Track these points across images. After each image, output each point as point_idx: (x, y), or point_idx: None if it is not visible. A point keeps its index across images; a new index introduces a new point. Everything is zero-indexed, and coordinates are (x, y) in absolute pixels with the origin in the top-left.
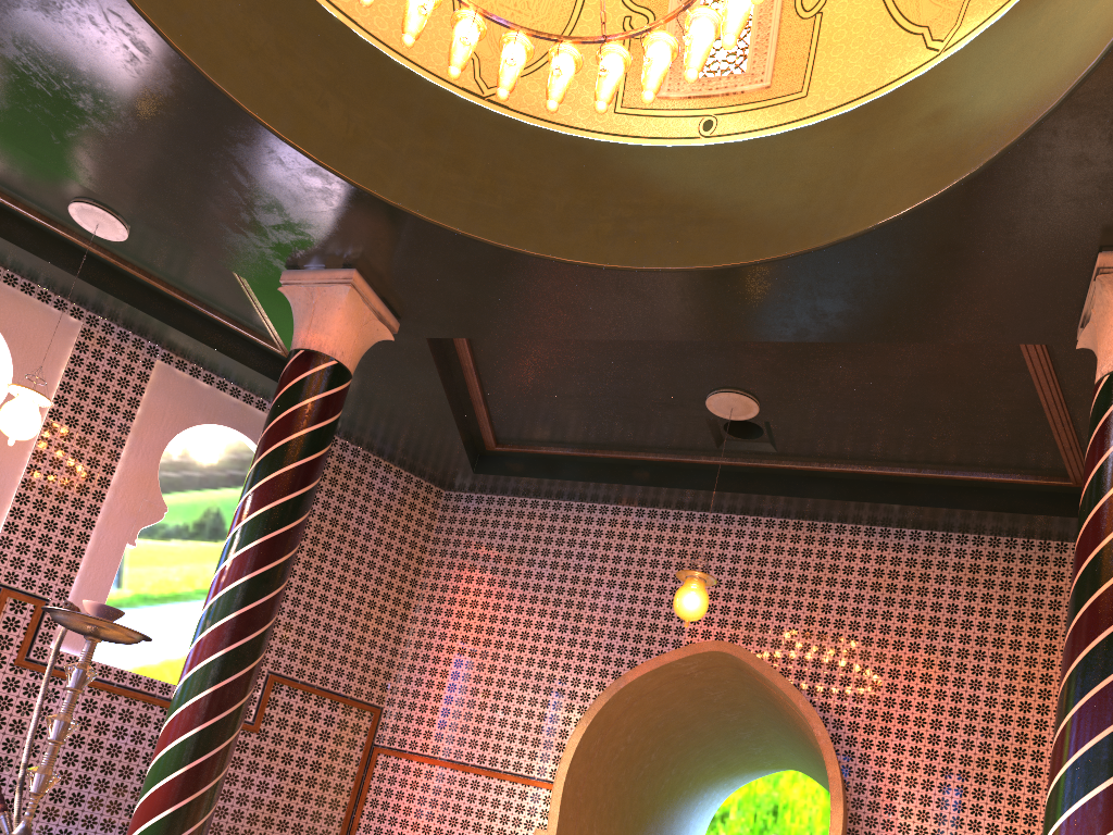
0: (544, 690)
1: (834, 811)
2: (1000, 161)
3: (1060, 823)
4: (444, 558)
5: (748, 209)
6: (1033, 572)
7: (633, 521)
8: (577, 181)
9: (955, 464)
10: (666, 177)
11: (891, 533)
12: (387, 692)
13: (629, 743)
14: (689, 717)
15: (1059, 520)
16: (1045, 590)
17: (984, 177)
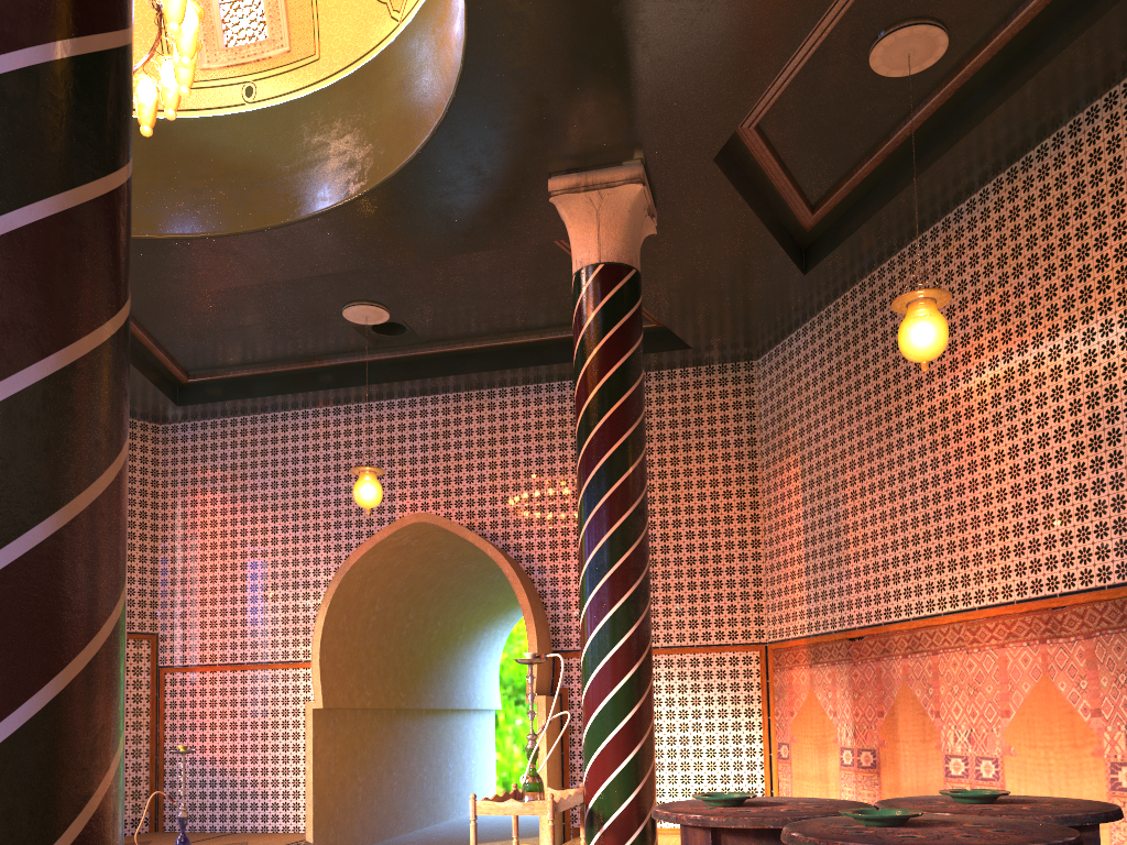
0: (292, 586)
1: (529, 630)
2: (440, 131)
3: (583, 614)
4: (176, 487)
5: (295, 169)
6: (654, 400)
7: (332, 420)
8: (150, 160)
9: (565, 326)
10: (226, 146)
11: (543, 388)
12: (158, 618)
13: (379, 611)
14: (430, 576)
15: (658, 355)
16: (665, 413)
17: (436, 142)
